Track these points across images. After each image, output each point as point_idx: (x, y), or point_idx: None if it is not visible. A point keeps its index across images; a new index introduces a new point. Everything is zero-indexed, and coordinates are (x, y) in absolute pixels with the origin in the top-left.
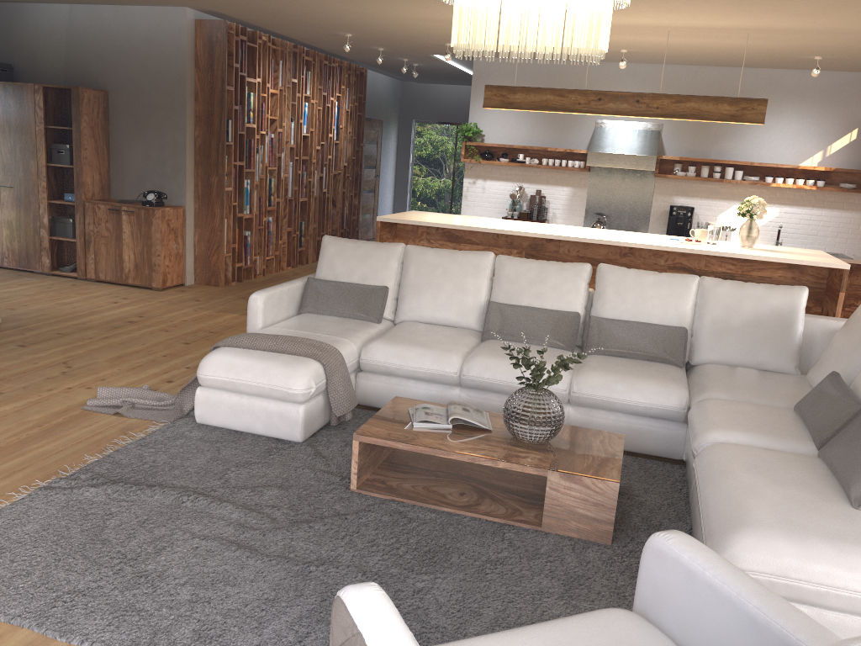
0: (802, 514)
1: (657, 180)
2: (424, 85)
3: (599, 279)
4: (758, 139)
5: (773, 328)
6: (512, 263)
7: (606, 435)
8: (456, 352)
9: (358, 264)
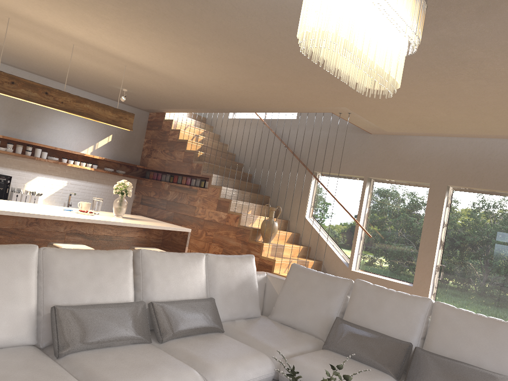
0: None
1: None
2: None
3: (143, 264)
4: (56, 131)
5: (250, 287)
6: (64, 256)
7: None
8: None
9: None
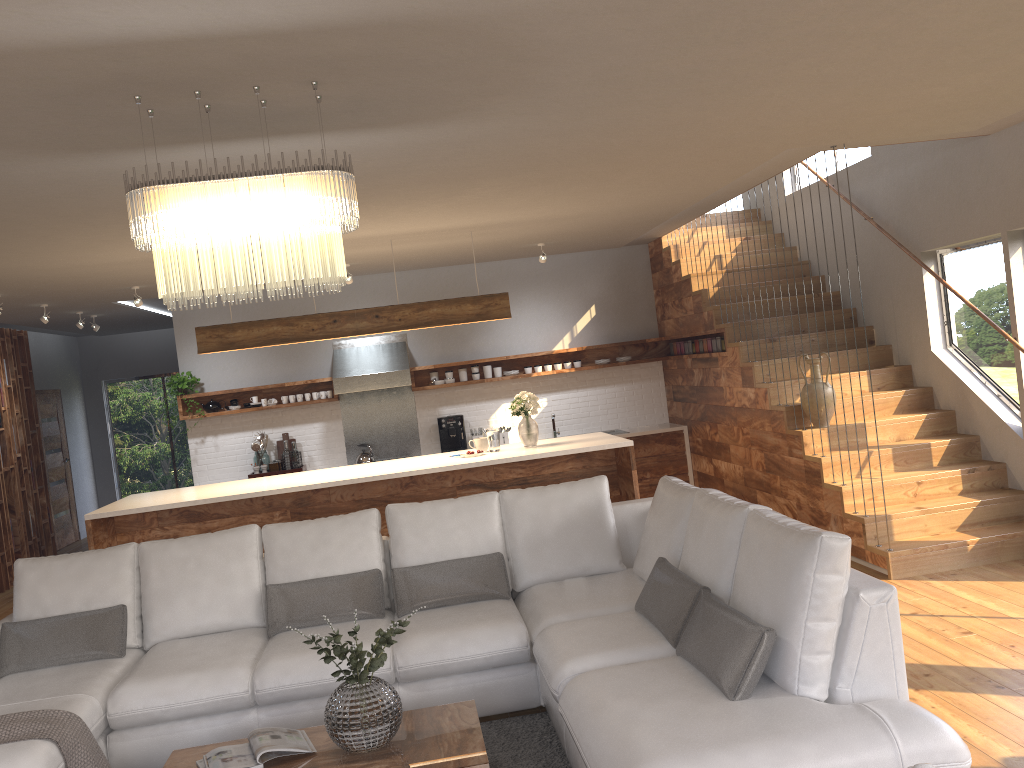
0: (688, 726)
1: (417, 393)
2: (108, 336)
3: (391, 523)
4: (507, 331)
5: (586, 527)
6: (284, 531)
7: (454, 707)
8: (241, 662)
9: (76, 585)
